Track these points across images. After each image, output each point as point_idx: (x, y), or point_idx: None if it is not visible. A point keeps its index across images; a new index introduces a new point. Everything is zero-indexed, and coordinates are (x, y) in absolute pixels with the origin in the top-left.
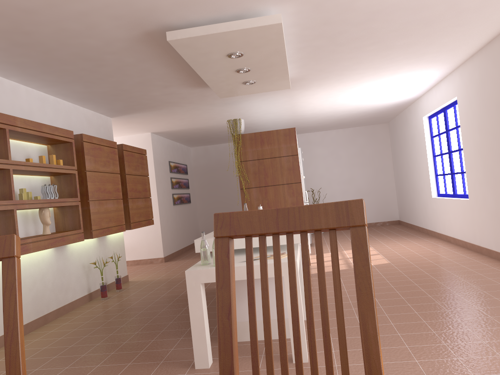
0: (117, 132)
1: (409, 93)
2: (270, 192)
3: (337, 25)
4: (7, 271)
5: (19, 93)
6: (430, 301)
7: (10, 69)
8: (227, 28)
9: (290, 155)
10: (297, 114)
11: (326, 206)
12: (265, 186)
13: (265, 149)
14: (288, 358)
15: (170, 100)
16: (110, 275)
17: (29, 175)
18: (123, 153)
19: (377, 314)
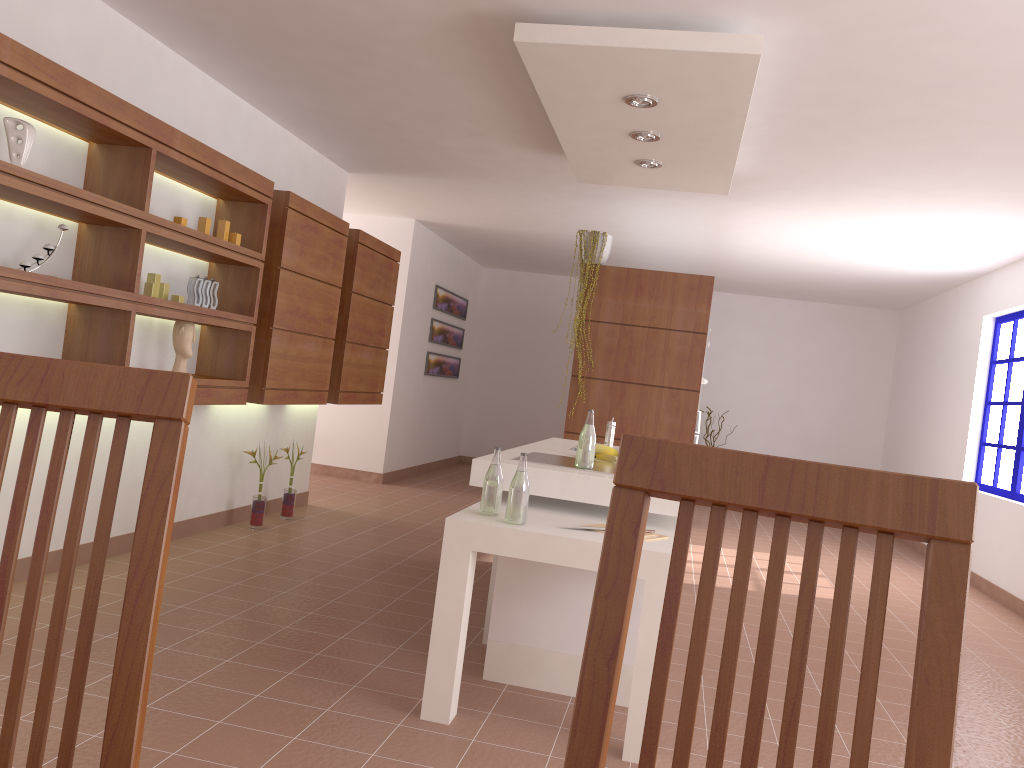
0: (351, 204)
1: (968, 259)
2: (632, 396)
3: (870, 85)
4: (160, 447)
5: (189, 84)
6: None
7: (184, 31)
8: (643, 42)
9: (691, 330)
10: (720, 249)
11: (885, 480)
12: (623, 381)
13: (642, 307)
14: (612, 747)
15: (474, 164)
16: (275, 484)
17: (171, 249)
18: (357, 248)
19: (808, 702)
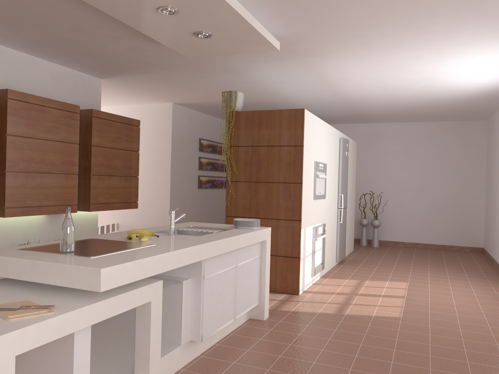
0: (133, 99)
1: (495, 75)
2: (262, 190)
3: None
4: None
5: None
6: None
7: None
8: None
9: (293, 144)
10: (341, 94)
11: None
12: (256, 181)
13: (263, 134)
14: None
15: (146, 60)
16: None
17: None
18: (92, 120)
19: None
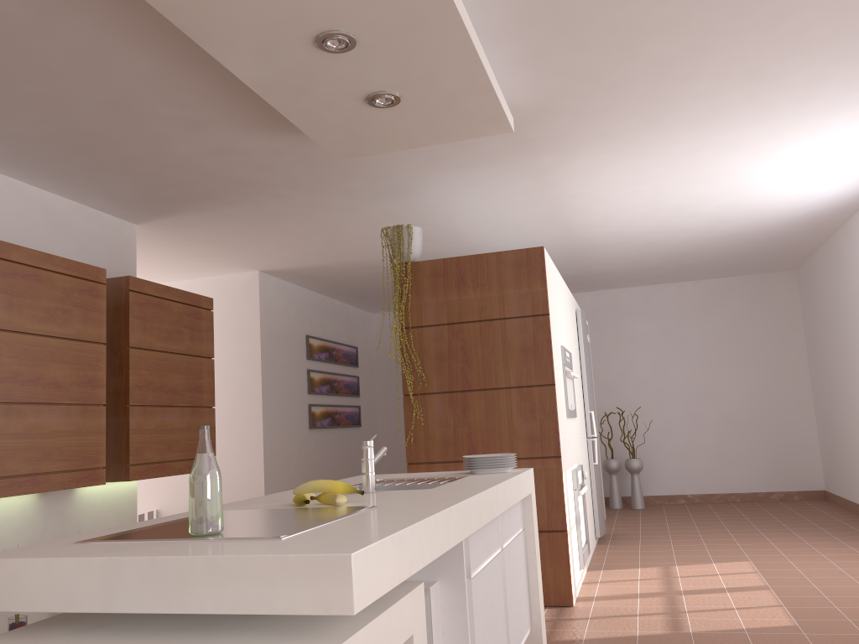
0: (185, 267)
1: (847, 176)
2: (476, 405)
3: None
4: None
5: None
6: None
7: None
8: None
9: (529, 314)
10: (573, 232)
11: None
12: (464, 390)
13: (468, 299)
14: None
15: (237, 175)
16: None
17: None
18: (129, 297)
19: None
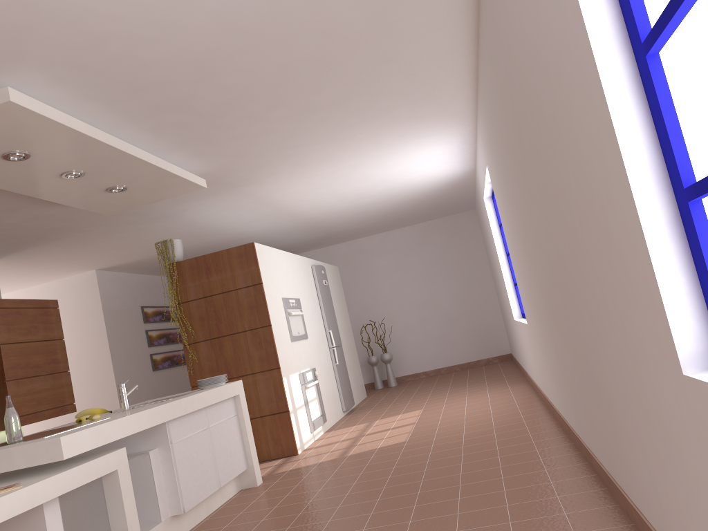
0: (40, 276)
1: (447, 165)
2: (227, 345)
3: (163, 89)
4: None
5: None
6: (358, 526)
7: None
8: None
9: (251, 284)
10: (300, 216)
11: None
12: (219, 336)
13: (214, 280)
14: None
15: (53, 226)
16: None
17: None
18: None
19: None
